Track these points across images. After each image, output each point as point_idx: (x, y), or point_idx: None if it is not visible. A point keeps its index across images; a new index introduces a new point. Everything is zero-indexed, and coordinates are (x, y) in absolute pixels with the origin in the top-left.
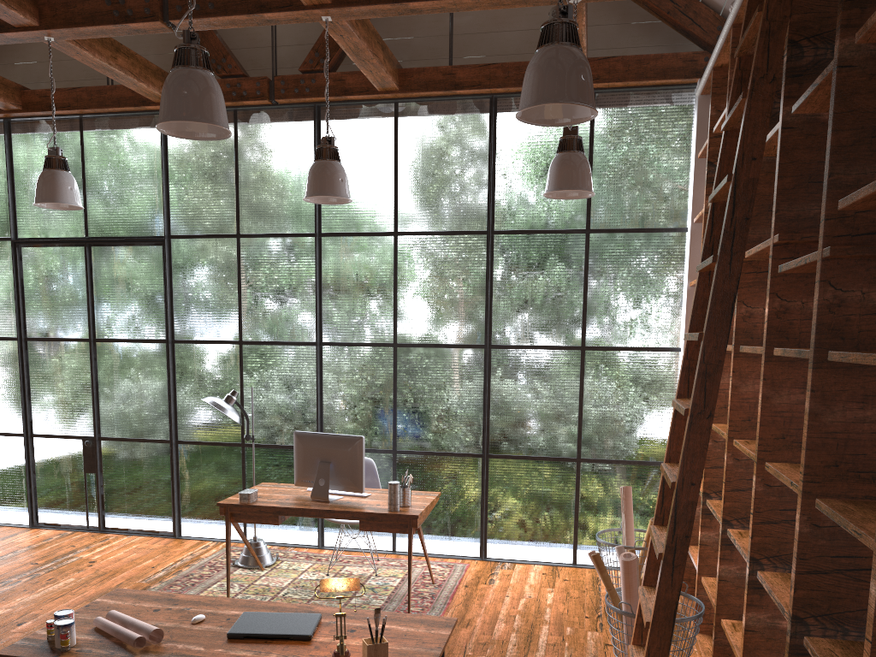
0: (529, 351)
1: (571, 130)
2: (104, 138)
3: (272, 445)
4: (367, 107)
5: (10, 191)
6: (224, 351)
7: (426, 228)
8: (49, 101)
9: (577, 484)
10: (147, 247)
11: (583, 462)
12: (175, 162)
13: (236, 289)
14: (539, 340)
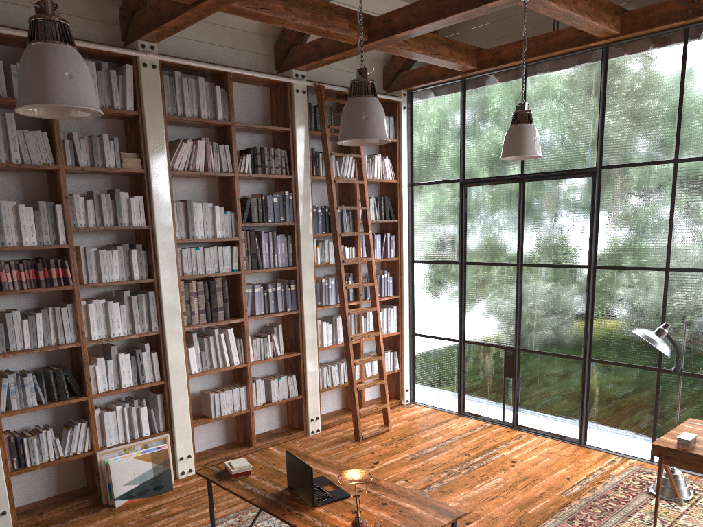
0: None
1: None
2: (545, 81)
3: (692, 373)
4: None
5: (461, 140)
6: (647, 277)
7: None
8: (499, 56)
9: None
10: (577, 179)
11: None
12: (613, 93)
13: (667, 216)
14: None
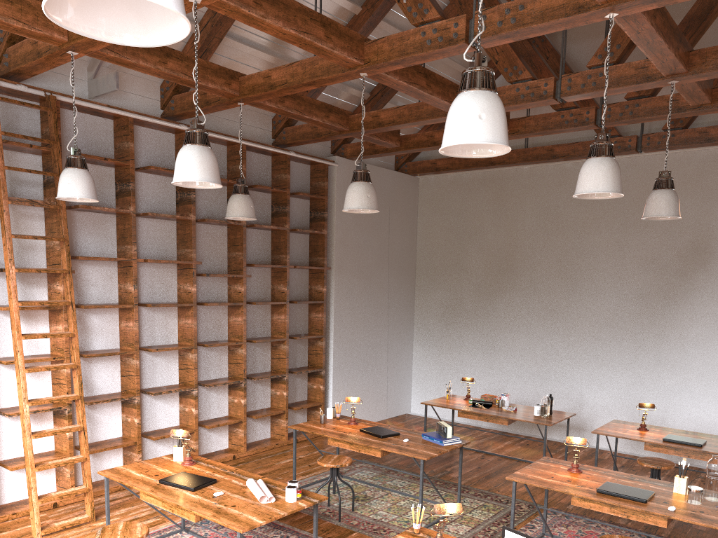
0: None
1: None
2: None
3: None
4: None
5: None
6: None
7: None
8: None
9: None
10: None
11: None
12: None
13: None
14: None
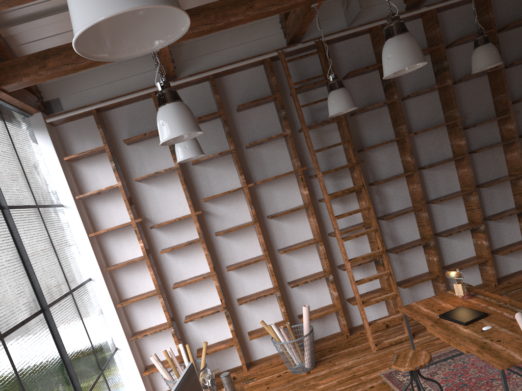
0: (57, 304)
1: None
2: None
3: None
4: None
5: None
6: None
7: None
8: None
9: (109, 388)
10: None
11: (104, 371)
12: None
13: None
14: (57, 294)
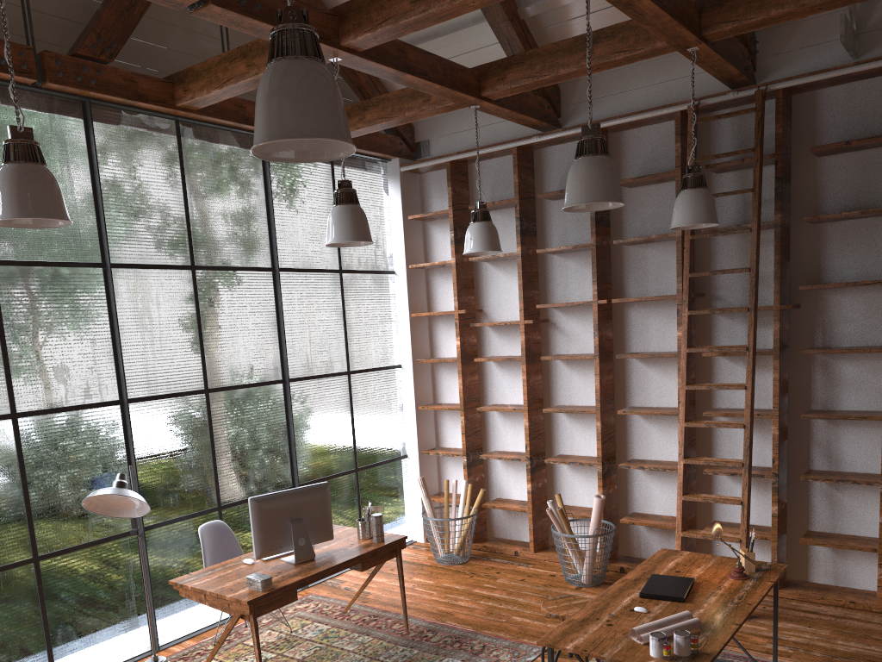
0: (314, 380)
1: (484, 205)
2: None
3: (79, 545)
4: (145, 117)
5: None
6: None
7: (221, 263)
8: None
9: (358, 491)
10: None
11: (359, 471)
12: None
13: None
14: (320, 370)
